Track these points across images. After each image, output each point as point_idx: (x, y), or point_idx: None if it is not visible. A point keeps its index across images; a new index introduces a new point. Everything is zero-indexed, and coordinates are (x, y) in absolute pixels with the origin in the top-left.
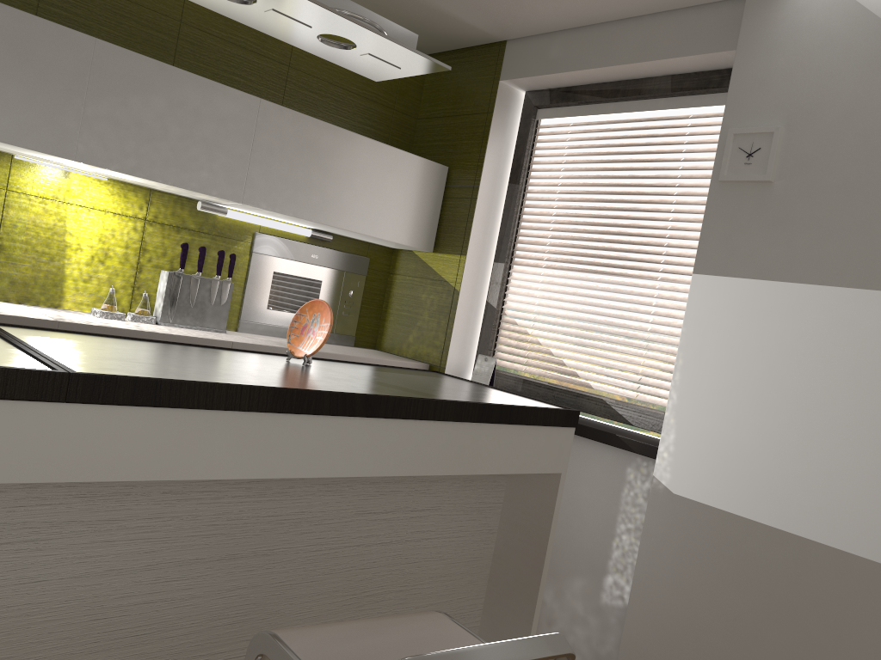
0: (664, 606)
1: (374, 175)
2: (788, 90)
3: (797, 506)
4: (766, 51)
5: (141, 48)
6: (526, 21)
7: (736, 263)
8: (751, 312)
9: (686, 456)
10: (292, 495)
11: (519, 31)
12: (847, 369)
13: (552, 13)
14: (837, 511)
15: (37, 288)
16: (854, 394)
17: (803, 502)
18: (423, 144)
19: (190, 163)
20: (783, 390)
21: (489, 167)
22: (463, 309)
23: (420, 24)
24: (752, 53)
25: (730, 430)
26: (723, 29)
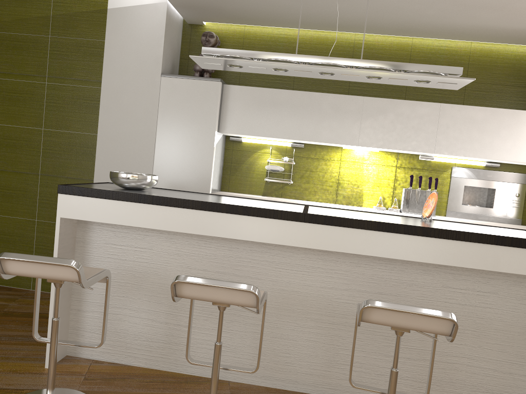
0: None
1: (514, 128)
2: None
3: None
4: None
5: (390, 93)
6: None
7: None
8: None
9: None
10: (406, 272)
11: None
12: None
13: None
14: None
15: (353, 198)
16: None
17: None
18: None
19: (406, 139)
20: None
21: None
22: None
23: None
24: None
25: None
26: None
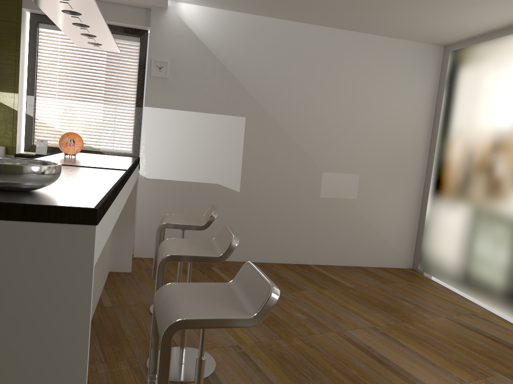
0: (149, 213)
1: None
2: (169, 48)
3: (186, 173)
4: (160, 33)
5: None
6: None
7: (159, 103)
8: (166, 119)
9: (150, 166)
10: None
11: None
12: (195, 134)
13: None
14: (196, 172)
15: None
16: (197, 141)
17: (187, 172)
18: None
19: None
20: (178, 142)
21: (21, 50)
22: (19, 119)
23: None
24: (156, 33)
25: (164, 155)
26: (138, 17)
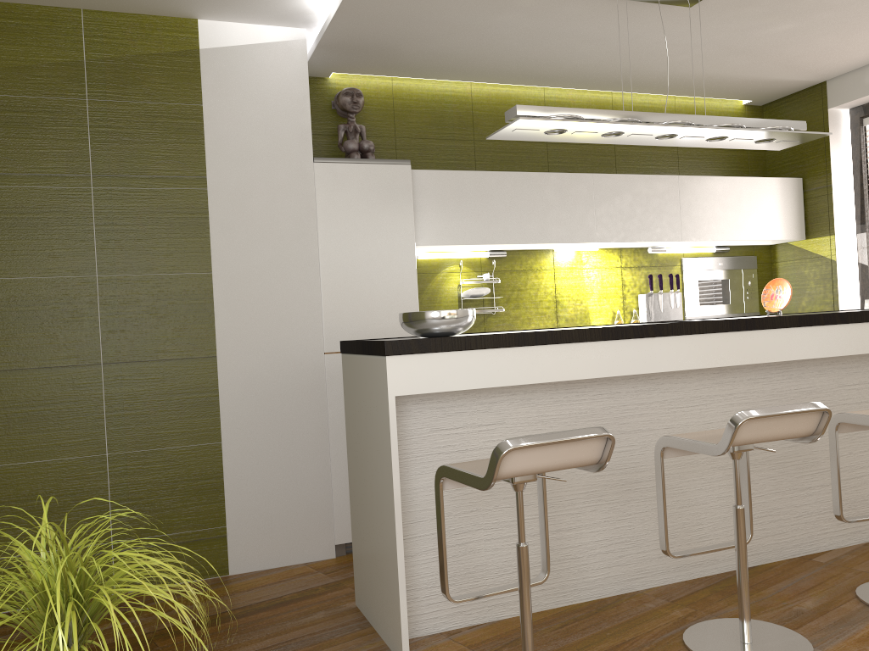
0: None
1: (754, 199)
2: None
3: None
4: None
5: (598, 169)
6: (842, 66)
7: None
8: None
9: None
10: (803, 377)
11: (836, 73)
12: None
13: (862, 57)
14: None
15: (577, 320)
16: None
17: None
18: (775, 167)
19: (650, 226)
20: None
21: (835, 169)
22: (841, 272)
23: (758, 91)
24: None
25: None
26: None
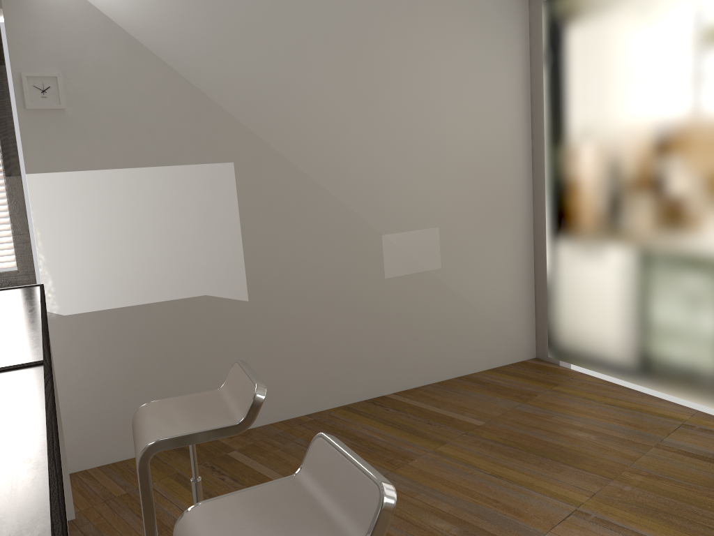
0: (83, 381)
1: None
2: (55, 48)
3: (141, 289)
4: (28, 18)
5: None
6: None
7: (57, 163)
8: (78, 192)
9: (65, 290)
10: None
11: None
12: (143, 211)
13: None
14: (161, 283)
15: None
16: (151, 223)
17: (143, 286)
18: None
19: None
20: (113, 232)
21: None
22: None
23: None
24: (18, 18)
25: (89, 264)
26: None
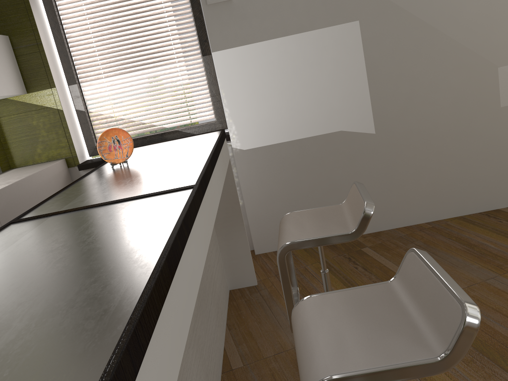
0: (259, 194)
1: None
2: None
3: (293, 129)
4: None
5: None
6: None
7: (230, 41)
8: (246, 61)
9: (243, 132)
10: None
11: None
12: (291, 70)
13: None
14: (307, 123)
15: None
16: (297, 78)
17: (295, 126)
18: None
19: None
20: (271, 88)
21: (40, 28)
22: (68, 119)
23: None
24: None
25: (257, 113)
26: None
